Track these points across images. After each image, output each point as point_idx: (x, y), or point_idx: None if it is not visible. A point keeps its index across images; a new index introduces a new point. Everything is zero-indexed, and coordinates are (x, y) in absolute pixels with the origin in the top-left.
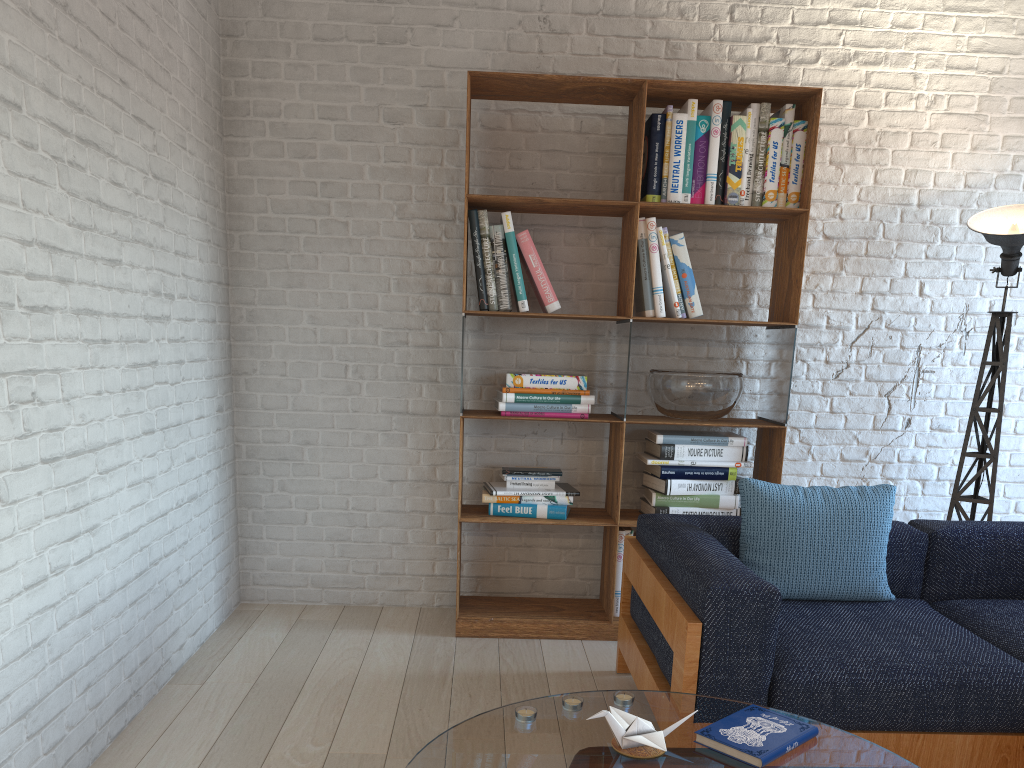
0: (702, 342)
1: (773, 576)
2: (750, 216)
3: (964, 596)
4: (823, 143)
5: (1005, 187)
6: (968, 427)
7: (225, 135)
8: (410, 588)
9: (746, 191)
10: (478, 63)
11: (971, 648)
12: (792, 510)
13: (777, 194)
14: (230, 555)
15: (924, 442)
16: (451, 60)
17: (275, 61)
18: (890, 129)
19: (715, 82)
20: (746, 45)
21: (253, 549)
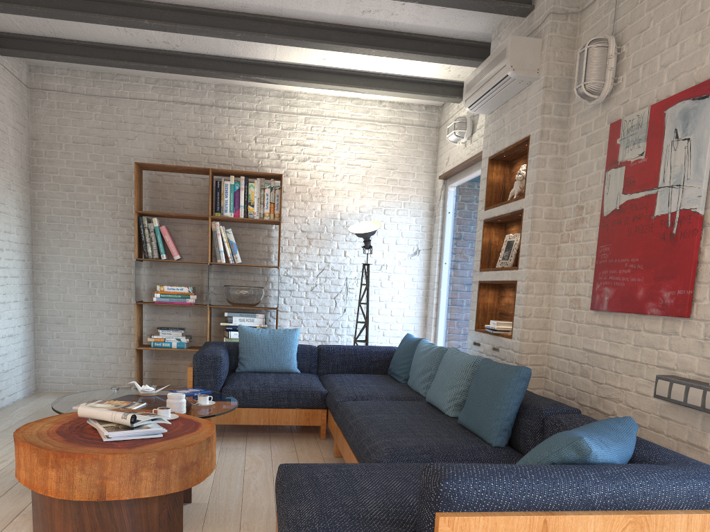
0: (251, 274)
1: (248, 362)
2: (262, 222)
3: (333, 373)
4: (298, 192)
5: (376, 213)
6: (358, 310)
7: (32, 180)
8: (120, 384)
9: (257, 212)
10: (146, 155)
11: (304, 381)
12: (255, 336)
13: (269, 214)
14: (31, 366)
15: (352, 319)
16: (134, 153)
17: (55, 150)
18: (326, 188)
19: (250, 166)
20: (262, 152)
21: (43, 365)
